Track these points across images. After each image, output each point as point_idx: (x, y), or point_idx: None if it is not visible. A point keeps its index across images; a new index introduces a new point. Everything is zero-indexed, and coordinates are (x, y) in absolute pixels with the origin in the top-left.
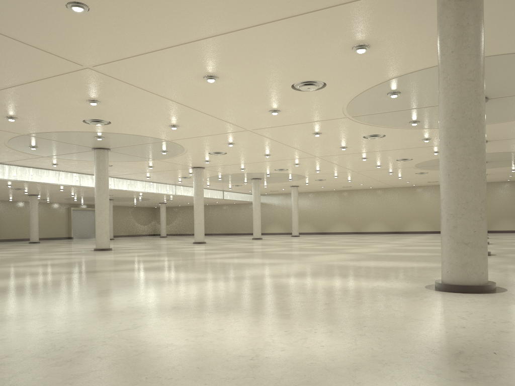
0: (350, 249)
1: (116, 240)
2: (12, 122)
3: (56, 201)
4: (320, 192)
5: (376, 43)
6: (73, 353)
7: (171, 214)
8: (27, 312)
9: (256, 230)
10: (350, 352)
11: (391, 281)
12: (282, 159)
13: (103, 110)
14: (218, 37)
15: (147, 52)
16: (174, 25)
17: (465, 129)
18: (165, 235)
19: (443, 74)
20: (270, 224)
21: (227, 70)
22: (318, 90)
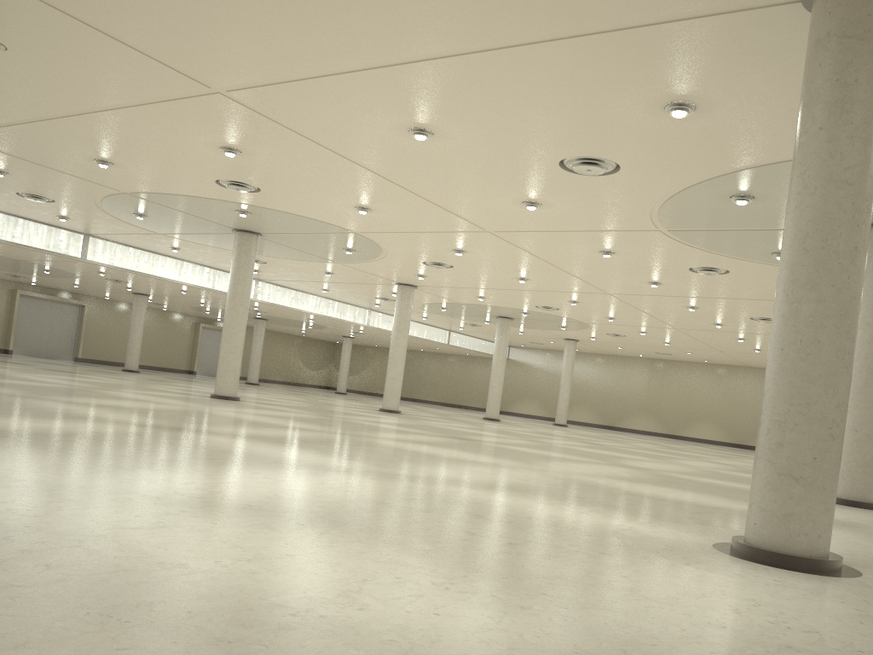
0: (637, 460)
1: (260, 387)
2: (106, 170)
3: (178, 310)
4: (615, 357)
5: (707, 103)
6: (14, 550)
7: (361, 358)
8: (10, 474)
9: (491, 404)
10: (477, 633)
11: (661, 524)
12: (549, 290)
13: (247, 167)
14: (430, 63)
15: (313, 76)
16: (356, 35)
17: (823, 270)
18: (344, 391)
19: (799, 167)
20: (523, 399)
21: (447, 122)
22: (605, 175)
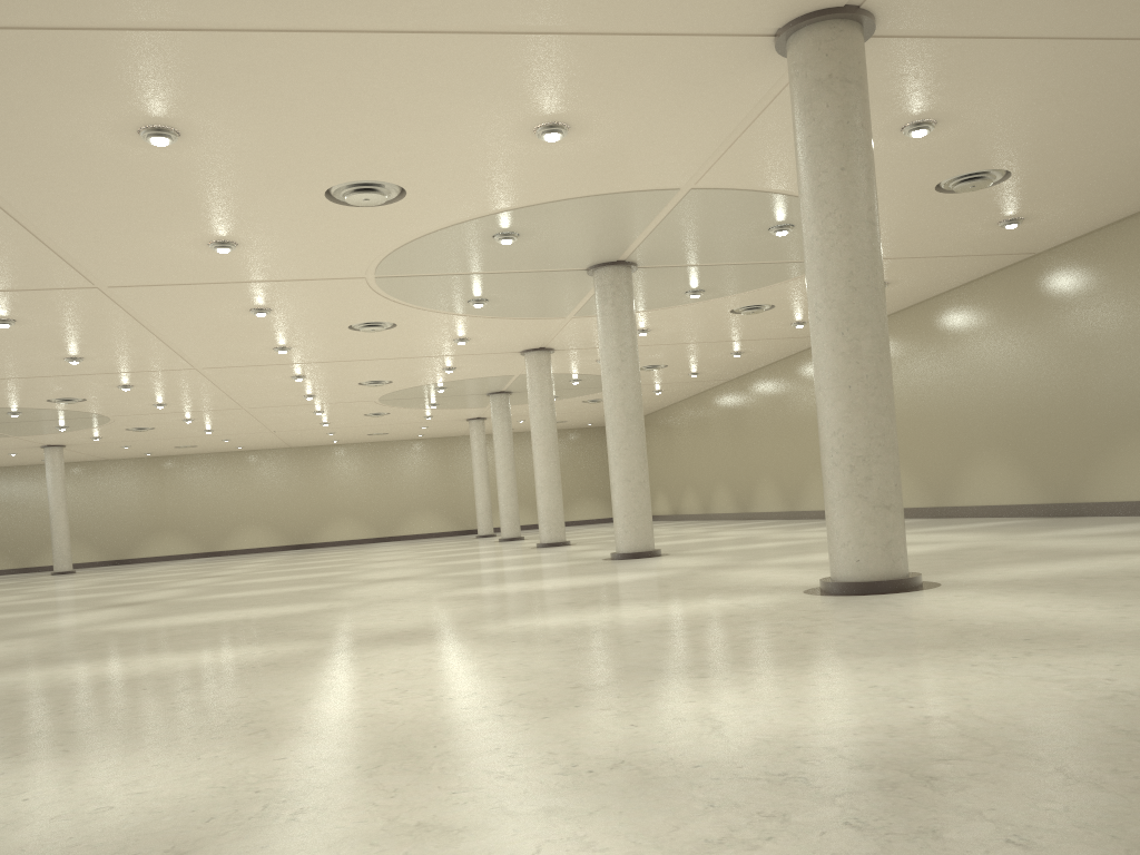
0: (350, 575)
1: None
2: None
3: None
4: (106, 462)
5: (584, 127)
6: (860, 771)
7: None
8: (242, 774)
9: None
10: None
11: (720, 597)
12: (102, 372)
13: None
14: (297, 36)
15: (52, 26)
16: None
17: (872, 307)
18: None
19: (826, 206)
20: None
21: (223, 121)
22: (374, 206)
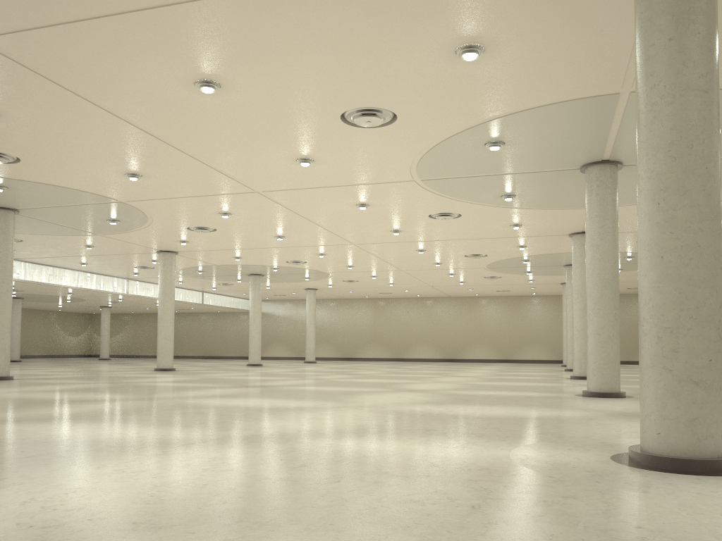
0: (409, 383)
1: (24, 364)
2: None
3: None
4: (346, 300)
5: (496, 45)
6: None
7: (119, 325)
8: None
9: (253, 352)
10: None
11: (538, 446)
12: (302, 245)
13: (6, 134)
14: None
15: (92, 17)
16: None
17: (693, 176)
18: (108, 356)
19: (651, 79)
20: (272, 344)
21: (237, 72)
22: (381, 127)
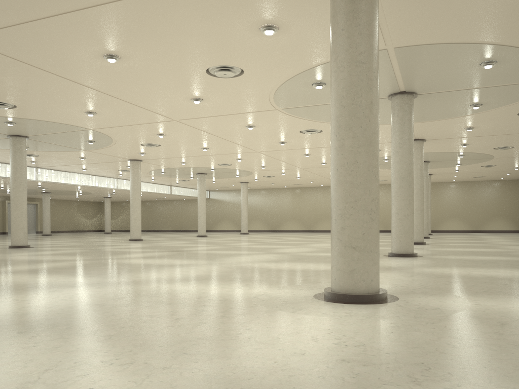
0: (284, 248)
1: (51, 237)
2: None
3: None
4: (272, 189)
5: (284, 24)
6: None
7: (119, 209)
8: None
9: (200, 227)
10: None
11: (285, 287)
12: (223, 153)
13: (1, 91)
14: (102, 7)
15: (24, 22)
16: None
17: (355, 118)
18: (110, 231)
19: (333, 55)
20: (221, 221)
21: (126, 48)
22: (236, 77)
